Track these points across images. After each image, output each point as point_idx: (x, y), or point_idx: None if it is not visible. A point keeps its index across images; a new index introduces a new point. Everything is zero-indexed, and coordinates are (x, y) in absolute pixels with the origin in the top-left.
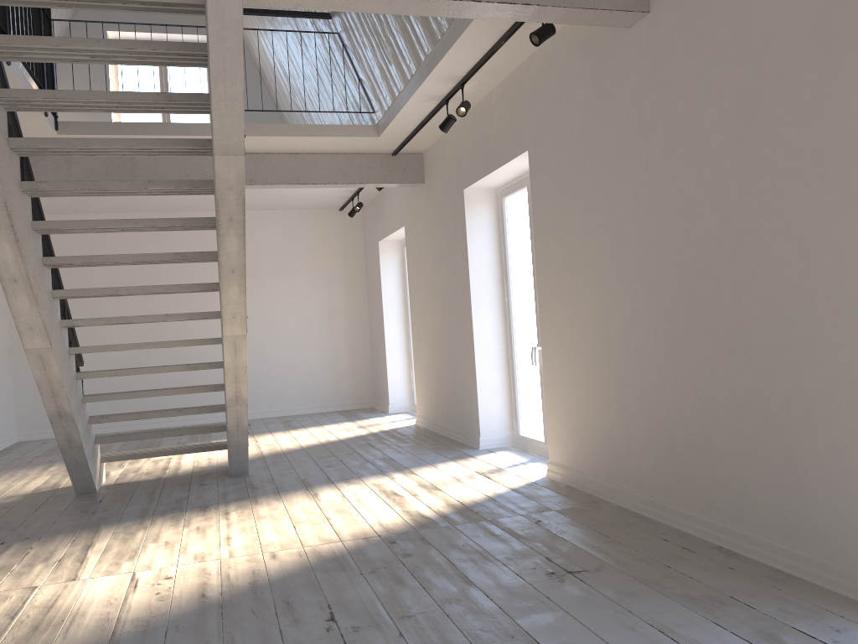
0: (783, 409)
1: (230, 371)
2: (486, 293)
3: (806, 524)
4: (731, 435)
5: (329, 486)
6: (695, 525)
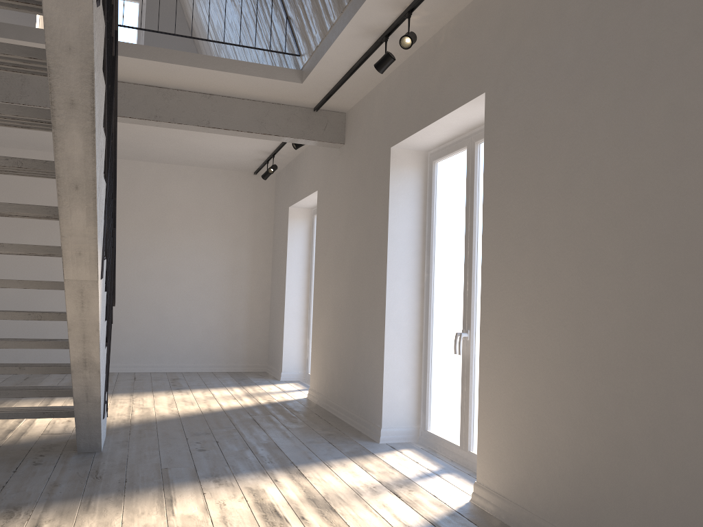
0: None
1: (75, 327)
2: (404, 266)
3: None
4: None
5: (192, 487)
6: None
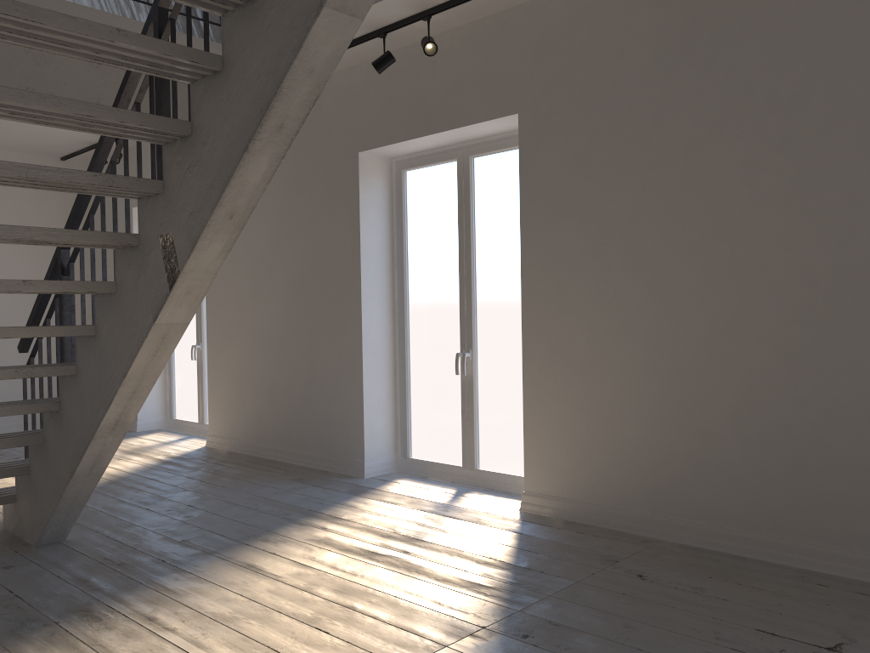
0: None
1: (130, 382)
2: (376, 285)
3: None
4: None
5: (249, 550)
6: (834, 563)
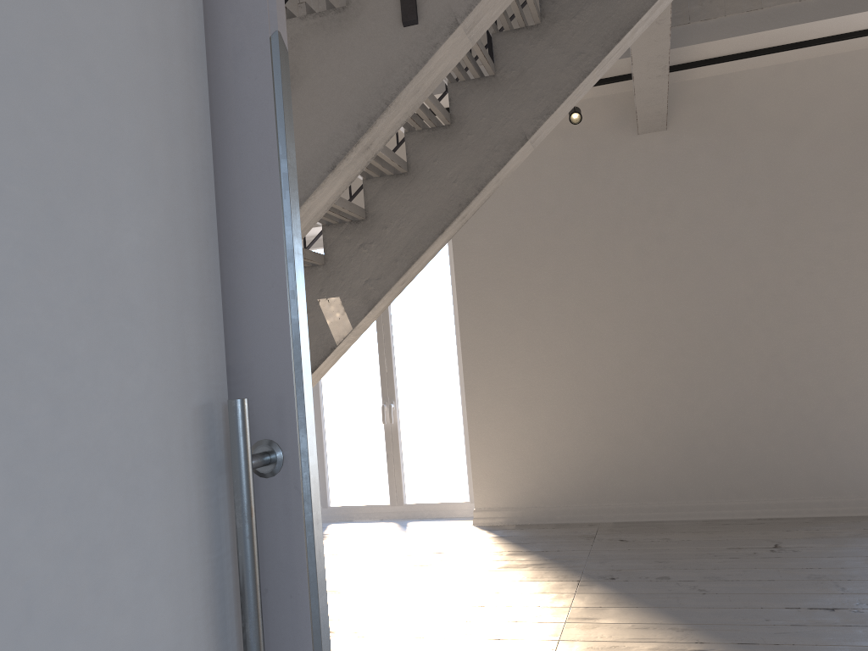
0: (817, 409)
1: None
2: None
3: (840, 480)
4: (763, 435)
5: None
6: (722, 511)
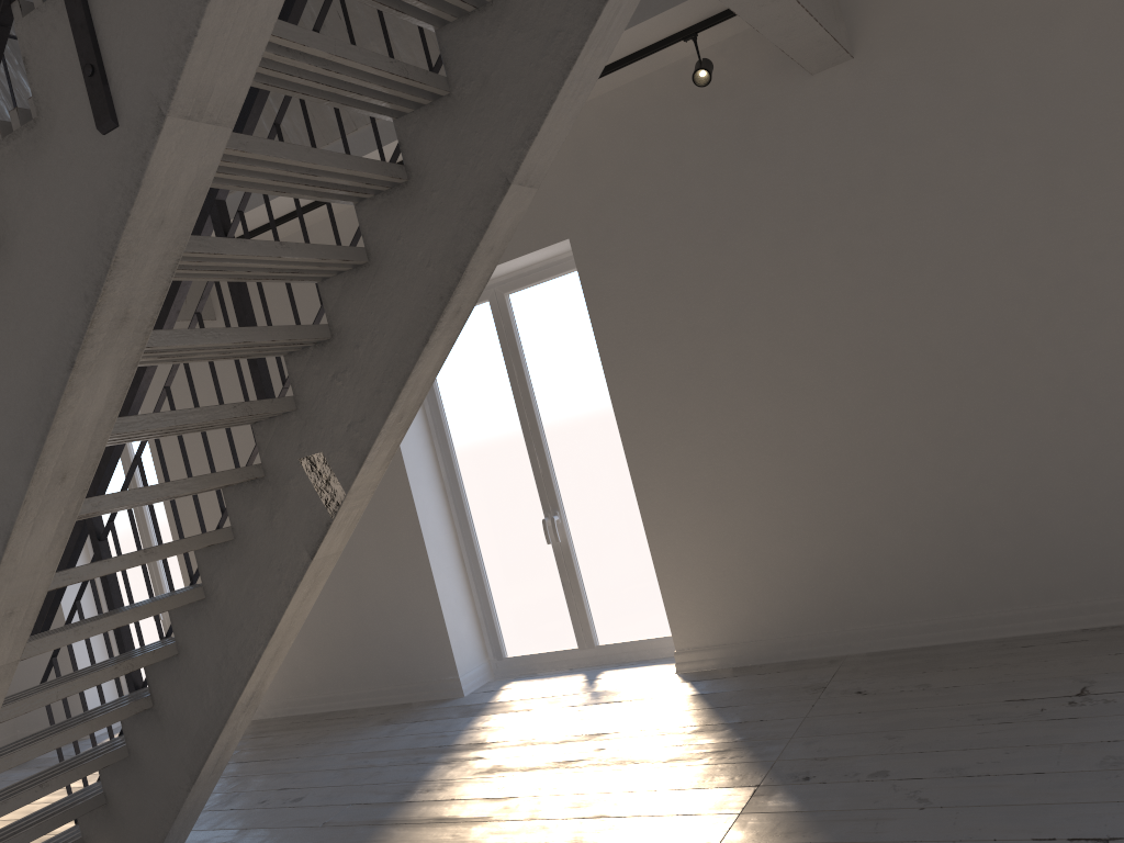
0: None
1: (276, 639)
2: (421, 464)
3: None
4: (1074, 503)
5: (419, 805)
6: (1027, 623)
